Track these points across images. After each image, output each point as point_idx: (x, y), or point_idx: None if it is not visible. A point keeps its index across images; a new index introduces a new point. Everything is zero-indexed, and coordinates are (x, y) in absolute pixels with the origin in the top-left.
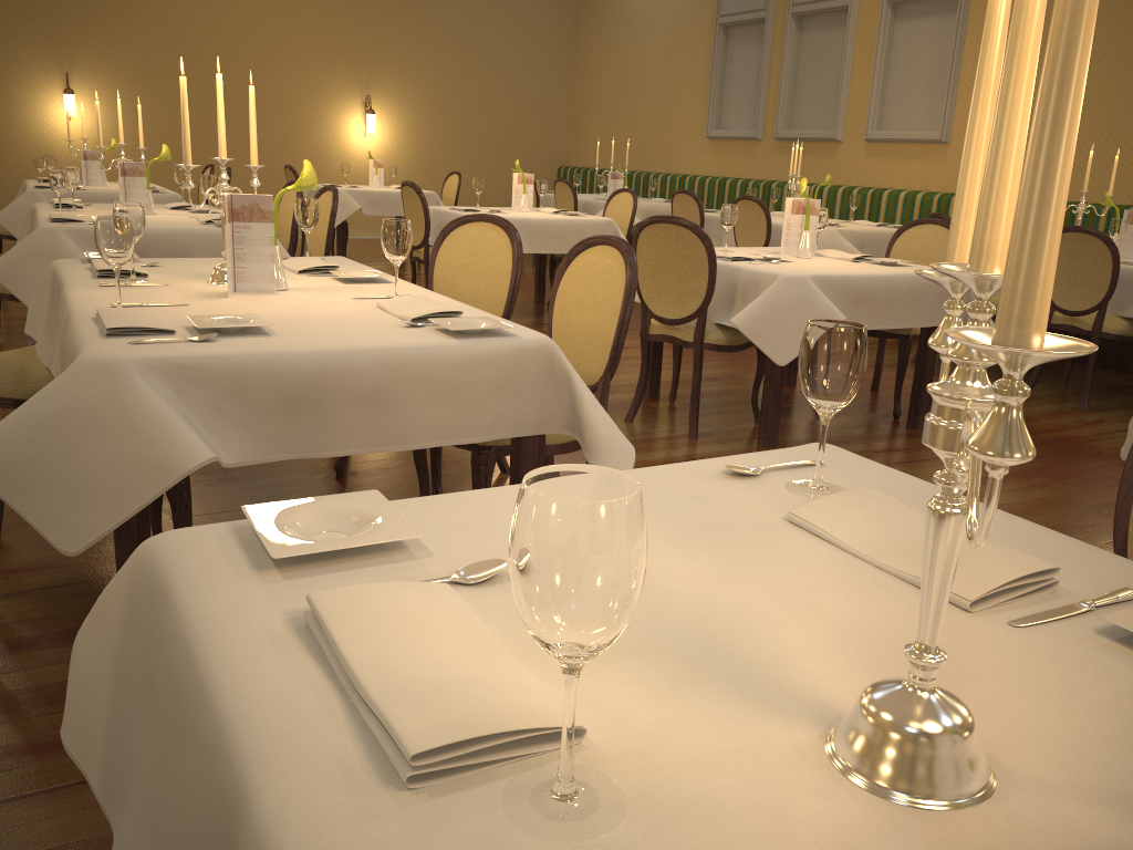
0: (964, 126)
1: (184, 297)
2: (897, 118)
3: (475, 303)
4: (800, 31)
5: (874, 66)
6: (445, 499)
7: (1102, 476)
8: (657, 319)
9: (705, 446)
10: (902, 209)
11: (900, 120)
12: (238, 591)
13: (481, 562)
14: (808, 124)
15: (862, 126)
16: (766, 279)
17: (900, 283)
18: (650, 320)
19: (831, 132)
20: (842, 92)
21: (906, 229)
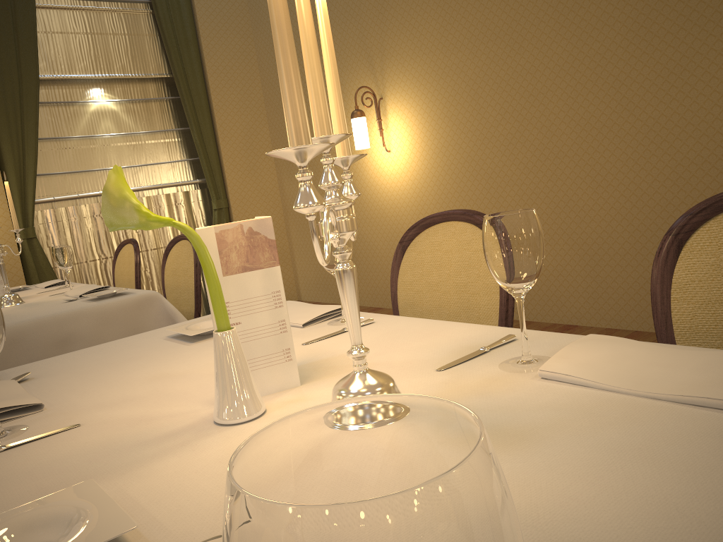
0: None
1: (341, 354)
2: None
3: None
4: None
5: None
6: (70, 307)
7: None
8: None
9: None
10: None
11: None
12: (127, 290)
13: (68, 299)
14: None
15: None
16: None
17: None
18: None
19: None
20: None
21: None
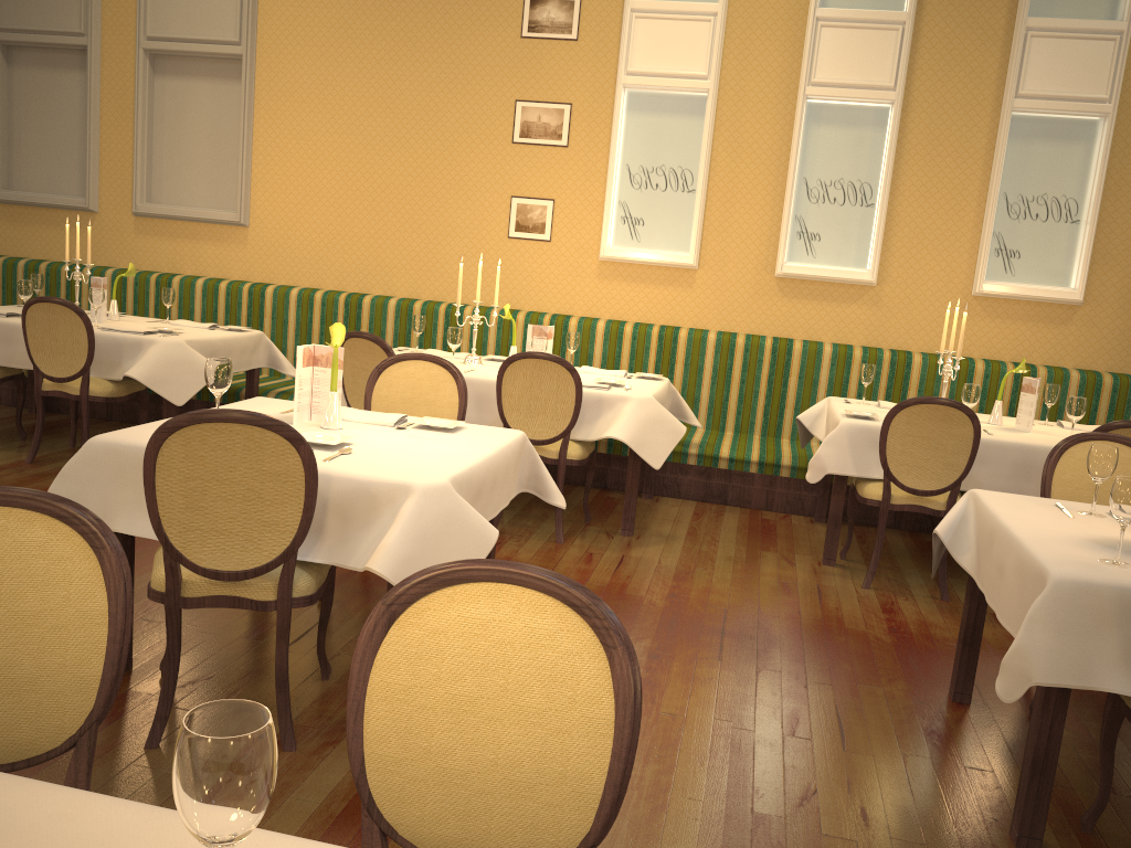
0: (265, 209)
1: None
2: (173, 191)
3: (5, 696)
4: (10, 65)
5: (137, 127)
6: None
7: (702, 640)
8: (207, 573)
9: (327, 760)
10: (202, 300)
11: (176, 193)
12: None
13: None
14: (38, 185)
15: (126, 196)
16: (388, 491)
17: (499, 462)
18: (181, 574)
19: (81, 199)
20: (92, 152)
21: (388, 366)
